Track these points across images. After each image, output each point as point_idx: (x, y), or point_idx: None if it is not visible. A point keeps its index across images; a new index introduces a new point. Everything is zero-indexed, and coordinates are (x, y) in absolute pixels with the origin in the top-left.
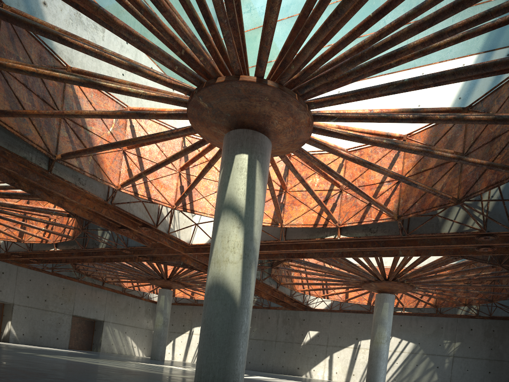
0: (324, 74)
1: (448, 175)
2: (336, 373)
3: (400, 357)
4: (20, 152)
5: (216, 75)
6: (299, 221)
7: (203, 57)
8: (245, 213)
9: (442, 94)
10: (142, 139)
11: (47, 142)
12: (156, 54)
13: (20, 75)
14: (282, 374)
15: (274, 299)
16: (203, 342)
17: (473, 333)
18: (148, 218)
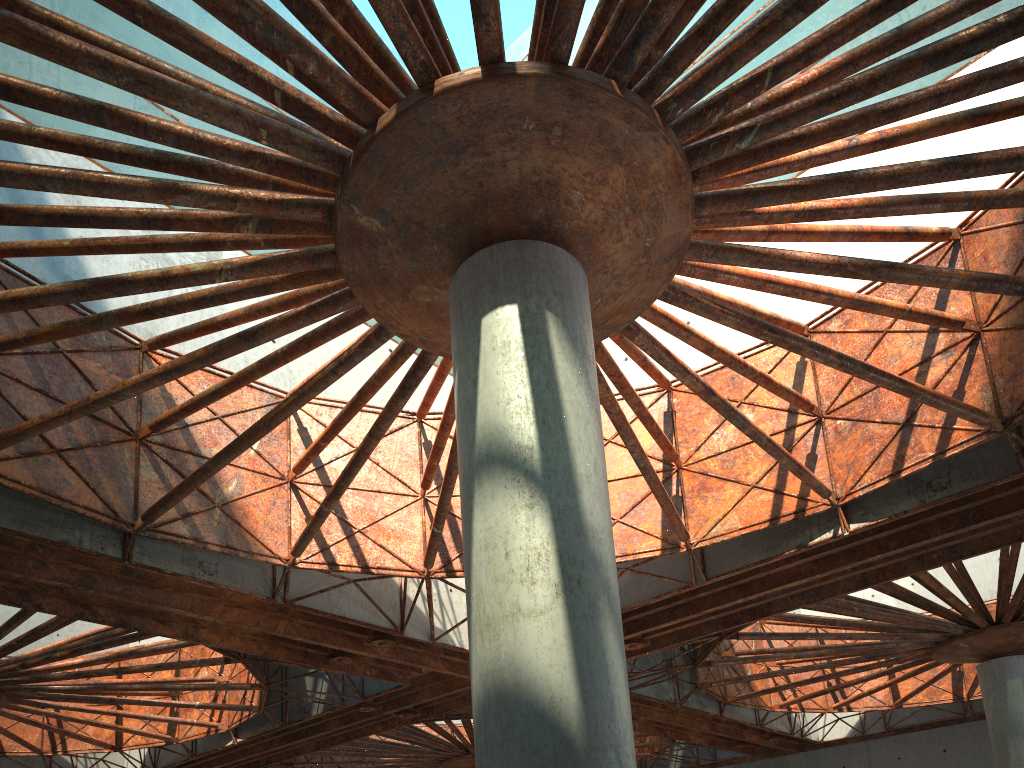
0: None
1: None
2: None
3: None
4: (53, 533)
5: (374, 113)
6: (730, 522)
7: (316, 62)
8: (542, 460)
9: None
10: (281, 408)
11: (111, 497)
12: (197, 108)
13: (29, 375)
14: None
15: (722, 740)
16: None
17: None
18: (380, 616)
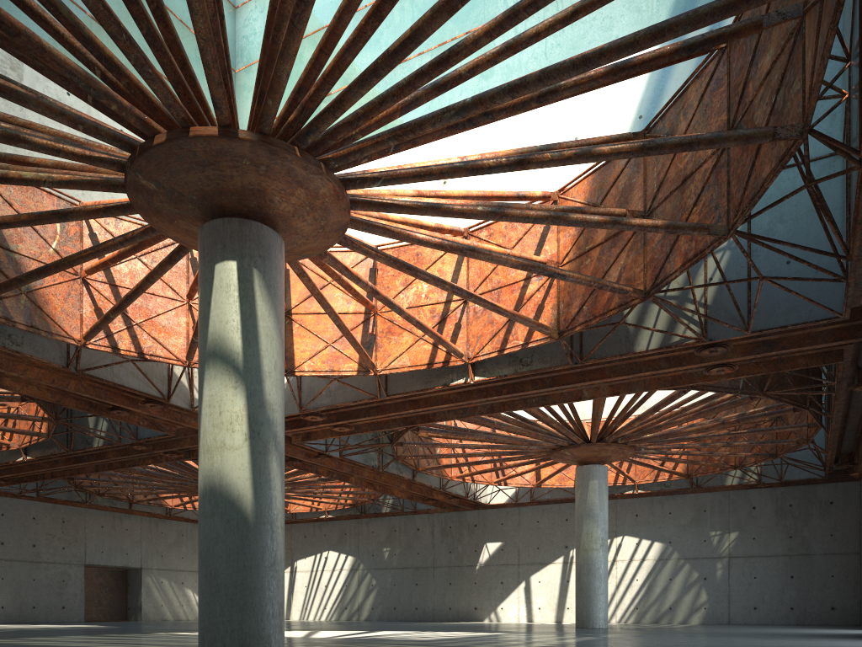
0: (329, 108)
1: (627, 252)
2: (539, 609)
3: (642, 569)
4: None
5: (152, 132)
6: (403, 360)
7: (117, 105)
8: (243, 361)
9: (611, 113)
10: (82, 256)
11: None
12: (38, 109)
13: None
14: (450, 621)
15: (419, 496)
16: (201, 590)
17: (758, 513)
18: (151, 387)
